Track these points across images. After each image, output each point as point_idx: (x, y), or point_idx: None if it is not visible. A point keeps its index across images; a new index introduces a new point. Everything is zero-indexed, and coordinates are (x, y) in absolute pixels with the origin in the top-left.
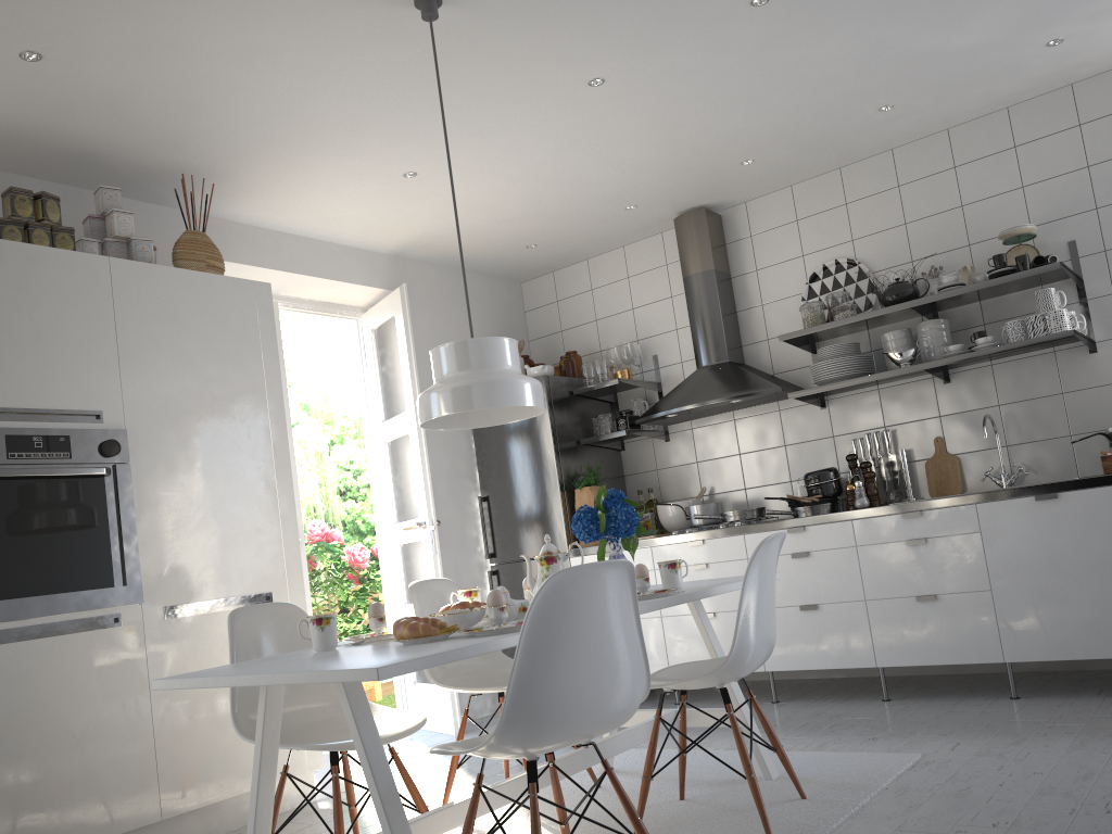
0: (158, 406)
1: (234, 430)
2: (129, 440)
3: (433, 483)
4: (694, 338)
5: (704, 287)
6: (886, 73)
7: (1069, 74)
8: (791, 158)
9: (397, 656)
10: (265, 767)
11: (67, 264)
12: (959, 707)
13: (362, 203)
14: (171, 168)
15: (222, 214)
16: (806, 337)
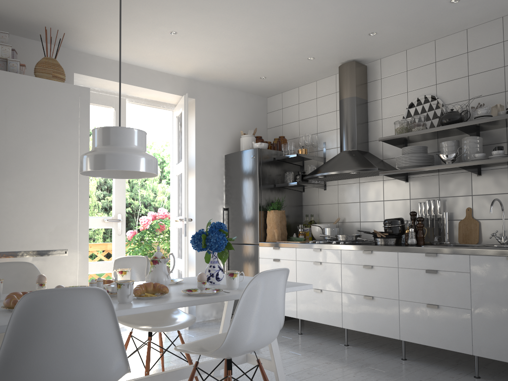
0: (9, 148)
1: (55, 164)
2: None
3: (197, 199)
4: (340, 135)
5: (348, 106)
6: None
7: None
8: (400, 32)
9: None
10: None
11: None
12: (439, 376)
13: (156, 48)
14: (43, 24)
15: (86, 51)
16: (398, 140)
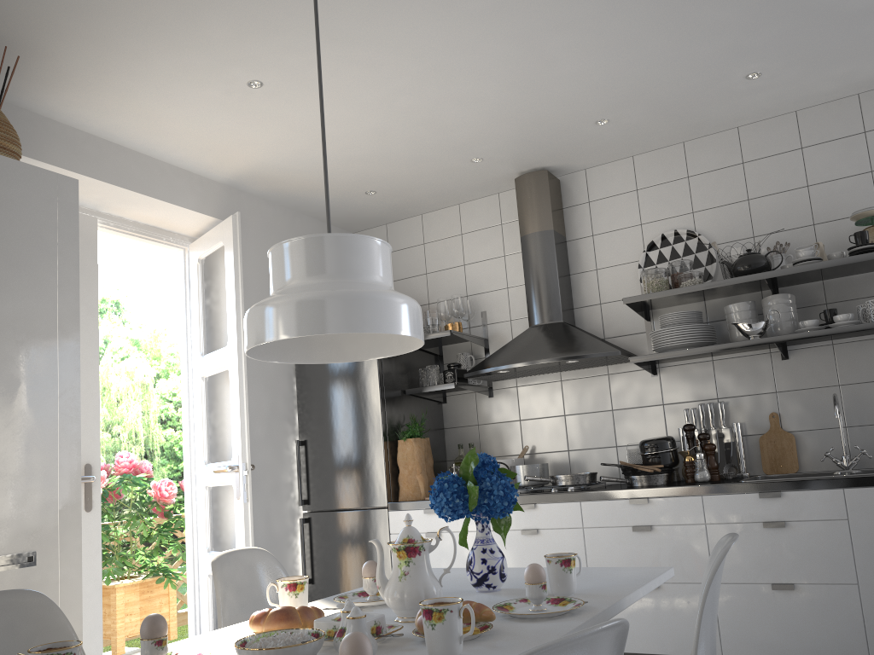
0: None
1: (7, 346)
2: None
3: (250, 424)
4: (528, 296)
5: (542, 246)
6: (772, 30)
7: None
8: (644, 123)
9: None
10: None
11: None
12: None
13: (198, 115)
14: None
15: (35, 106)
16: (646, 302)
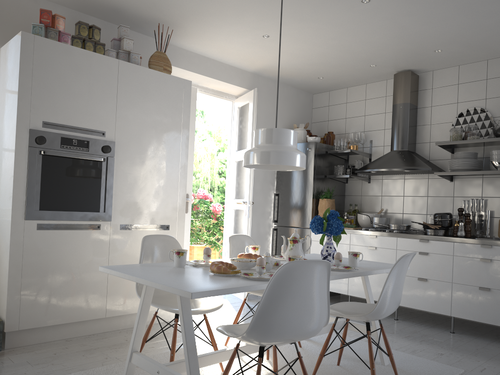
0: (130, 132)
1: (163, 148)
2: (115, 146)
3: (254, 184)
4: (392, 135)
5: (402, 111)
6: None
7: None
8: (462, 51)
9: (205, 285)
10: (142, 317)
11: (99, 61)
12: (489, 346)
13: (241, 47)
14: (154, 20)
15: (176, 44)
16: (450, 145)
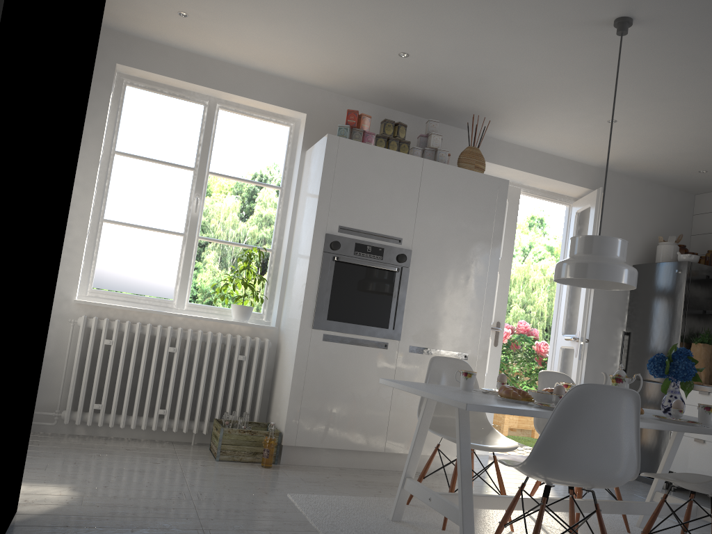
0: (430, 240)
1: (467, 260)
2: (412, 255)
3: (592, 316)
4: None
5: None
6: None
7: None
8: None
9: (486, 402)
10: (418, 438)
11: (402, 160)
12: None
13: (580, 136)
14: (469, 110)
15: (495, 136)
16: None
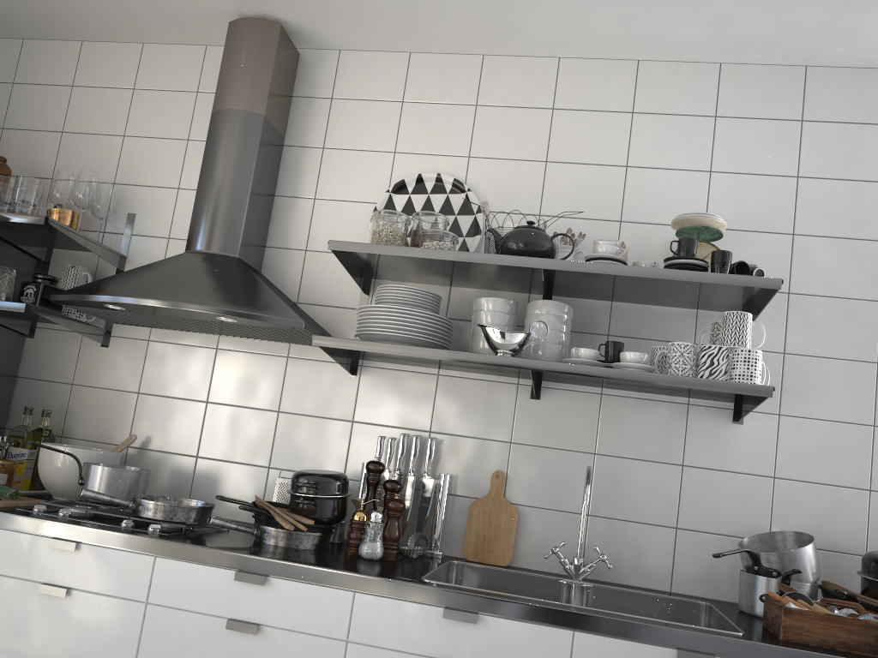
0: None
1: None
2: None
3: None
4: (198, 204)
5: (240, 134)
6: None
7: (821, 44)
8: None
9: None
10: None
11: None
12: None
13: None
14: None
15: None
16: (367, 262)
